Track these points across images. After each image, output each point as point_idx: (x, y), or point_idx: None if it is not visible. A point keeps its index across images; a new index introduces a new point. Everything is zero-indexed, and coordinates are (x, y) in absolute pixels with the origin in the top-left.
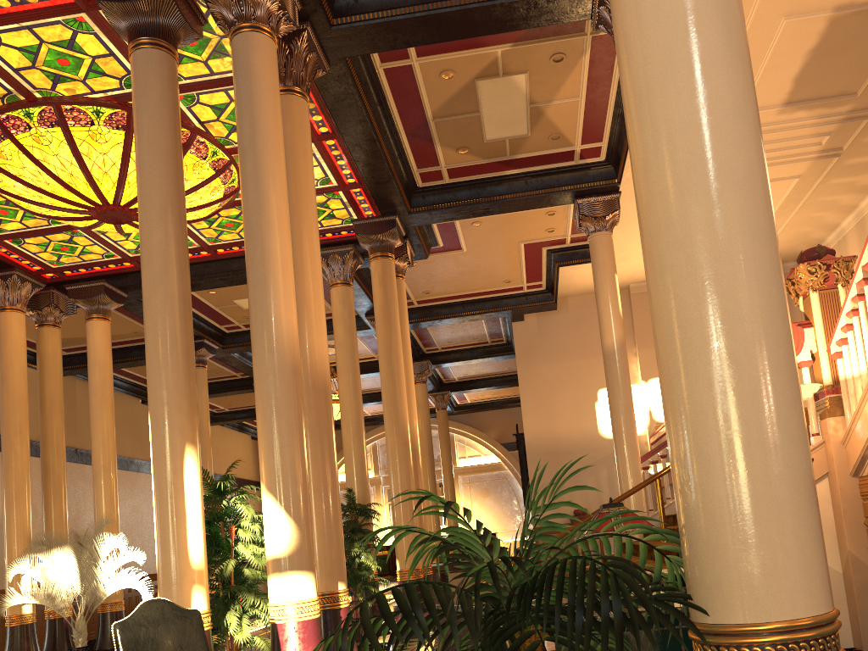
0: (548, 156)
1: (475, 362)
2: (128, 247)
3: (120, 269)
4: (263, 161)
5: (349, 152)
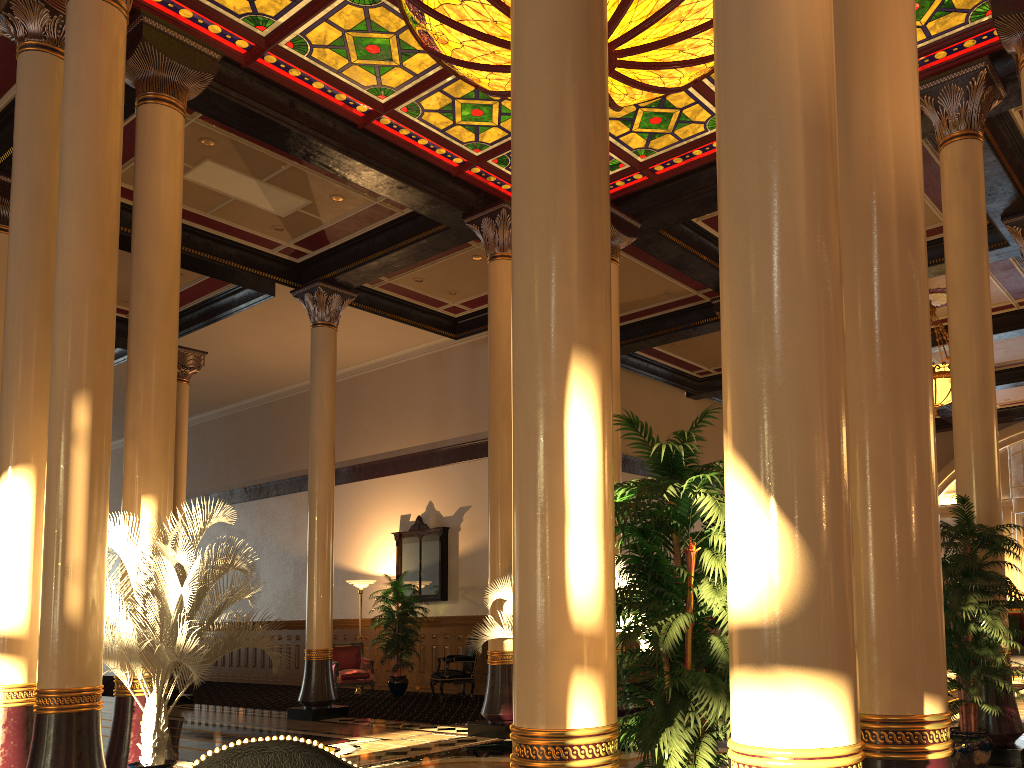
0: None
1: None
2: (634, 144)
3: (631, 188)
4: None
5: None
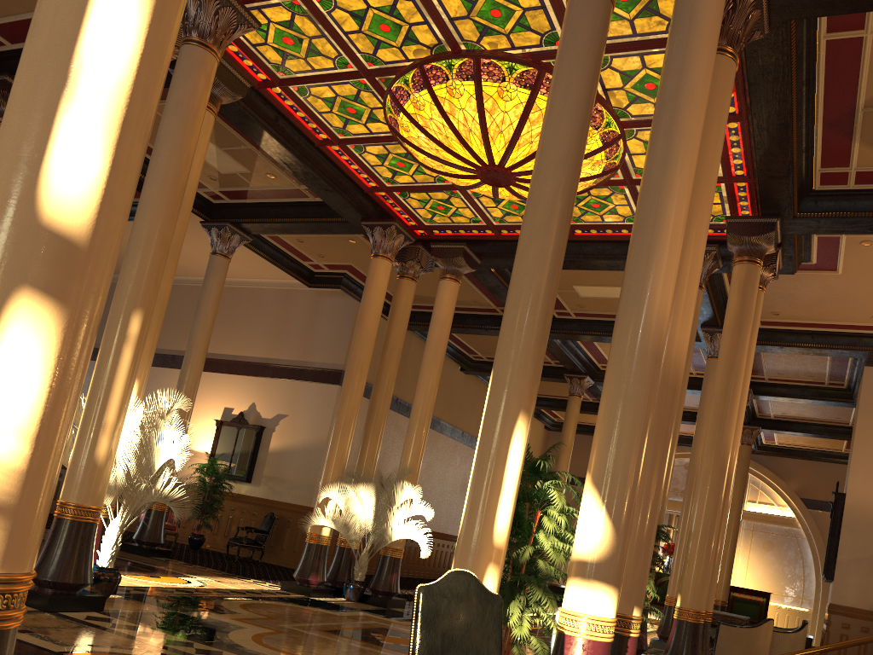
0: None
1: (801, 402)
2: (495, 214)
3: (481, 236)
4: (681, 117)
5: (752, 136)
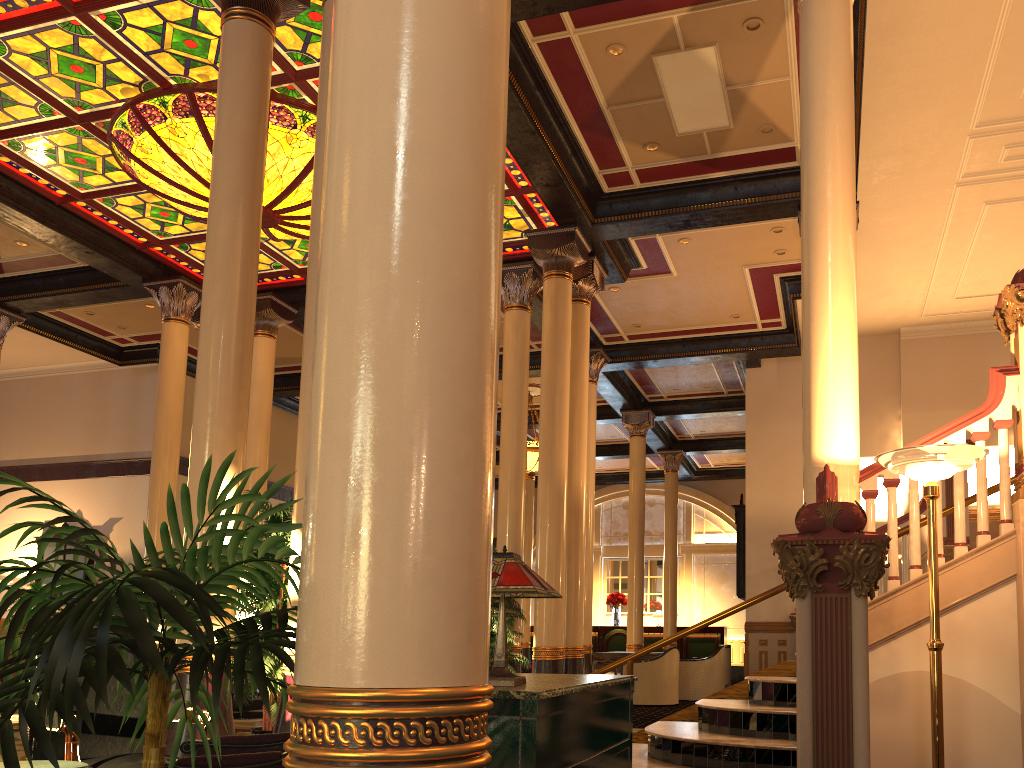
0: (762, 155)
1: (707, 416)
2: (294, 257)
3: (291, 283)
4: None
5: (507, 146)
